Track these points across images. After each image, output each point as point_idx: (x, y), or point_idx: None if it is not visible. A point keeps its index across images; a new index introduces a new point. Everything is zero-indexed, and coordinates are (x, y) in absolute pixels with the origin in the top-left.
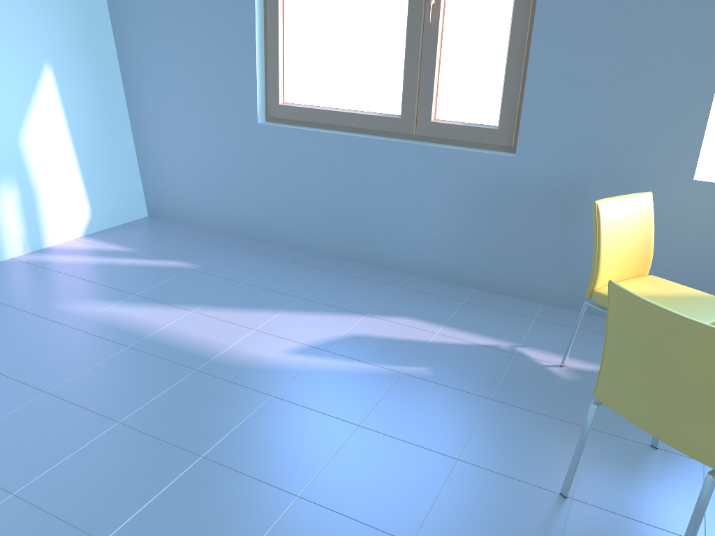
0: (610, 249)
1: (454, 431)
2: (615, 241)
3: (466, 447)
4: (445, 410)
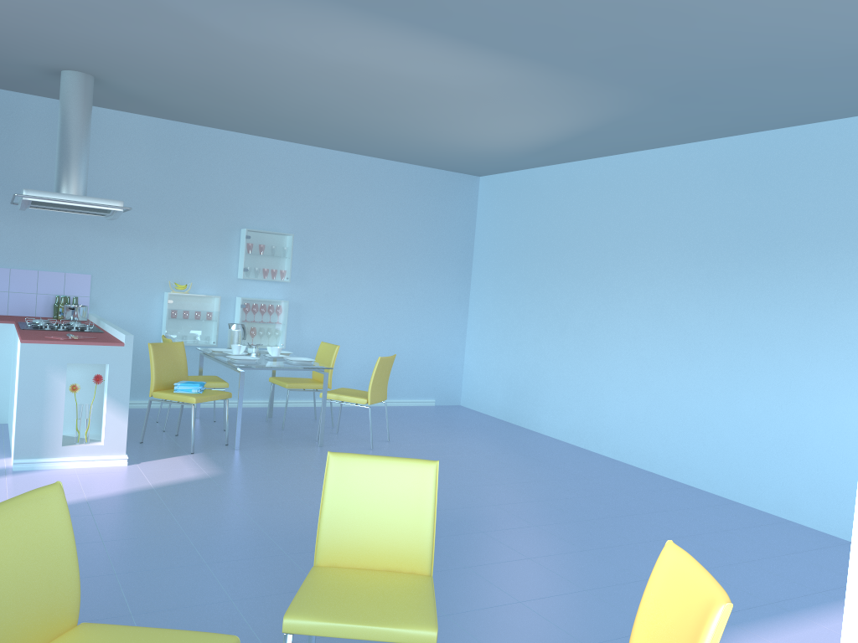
0: (646, 632)
1: None
2: (656, 627)
3: None
4: None
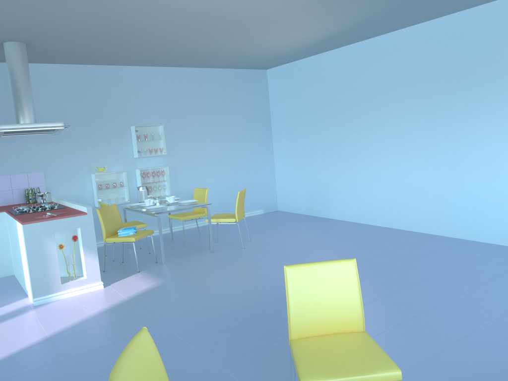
0: None
1: (434, 378)
2: None
3: (417, 377)
4: (461, 380)
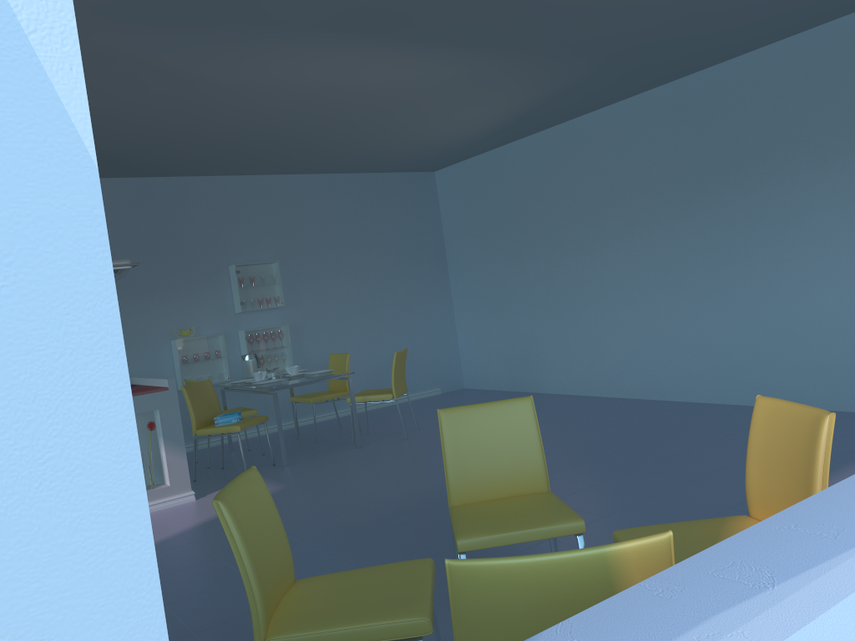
0: (760, 468)
1: None
2: (768, 460)
3: None
4: None
